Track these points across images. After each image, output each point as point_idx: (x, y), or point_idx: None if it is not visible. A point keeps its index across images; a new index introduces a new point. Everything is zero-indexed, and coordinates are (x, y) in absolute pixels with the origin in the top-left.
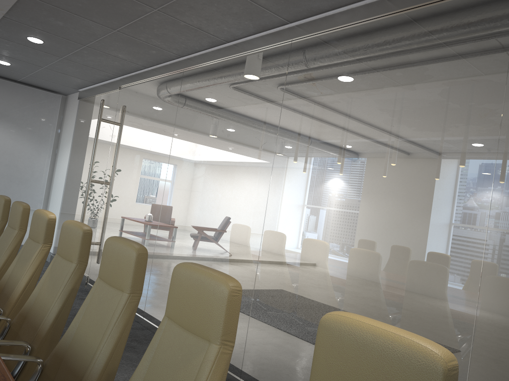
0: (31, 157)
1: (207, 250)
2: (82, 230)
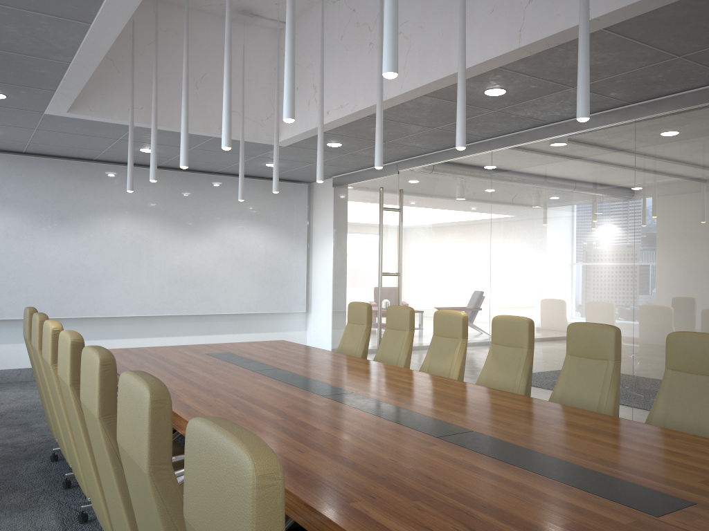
0: (288, 256)
1: (563, 329)
2: (527, 321)
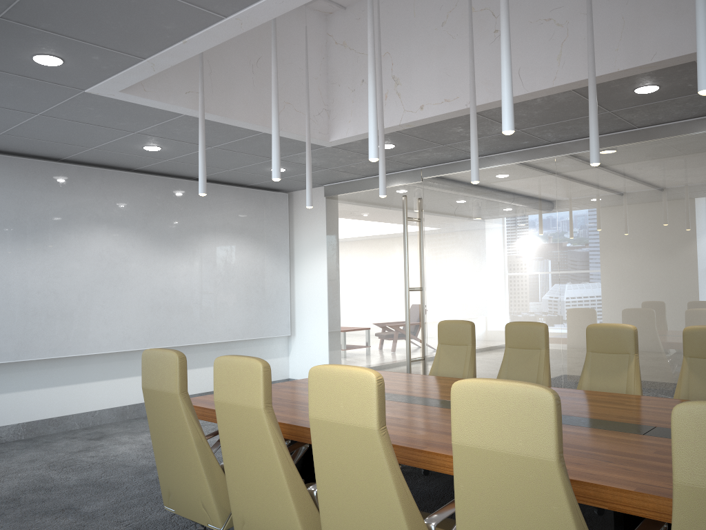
0: (272, 274)
1: (662, 337)
2: None
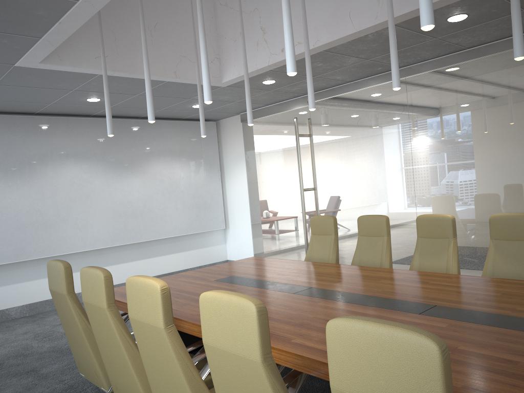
0: (207, 184)
1: None
2: None
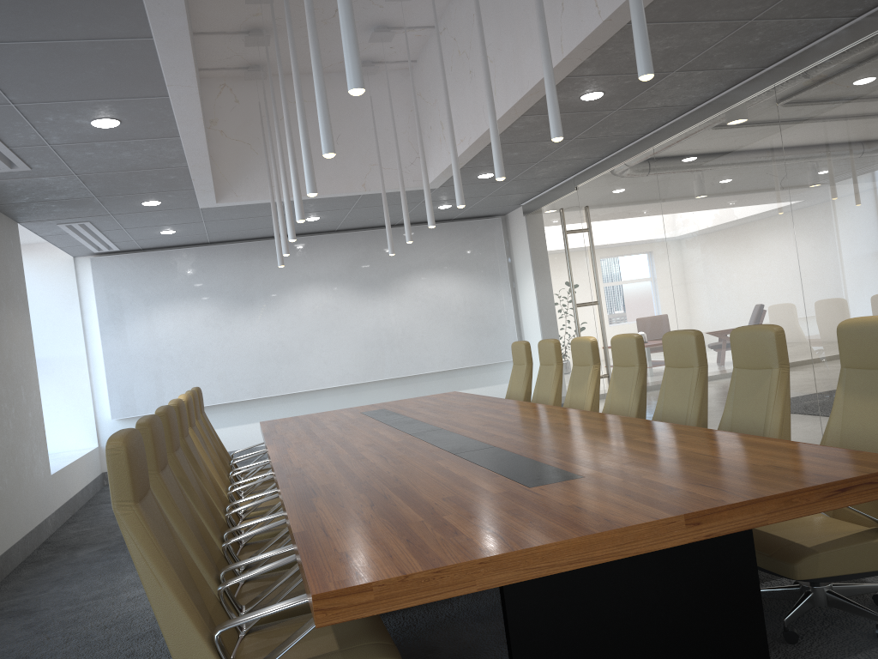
0: (491, 301)
1: None
2: (634, 338)
